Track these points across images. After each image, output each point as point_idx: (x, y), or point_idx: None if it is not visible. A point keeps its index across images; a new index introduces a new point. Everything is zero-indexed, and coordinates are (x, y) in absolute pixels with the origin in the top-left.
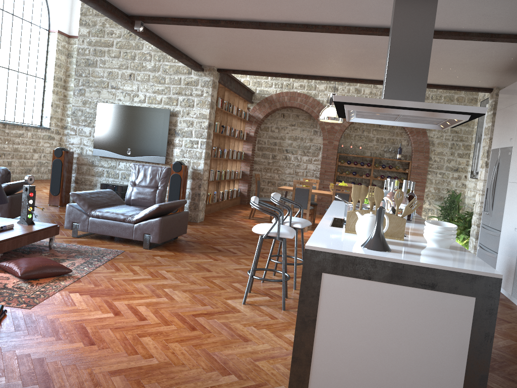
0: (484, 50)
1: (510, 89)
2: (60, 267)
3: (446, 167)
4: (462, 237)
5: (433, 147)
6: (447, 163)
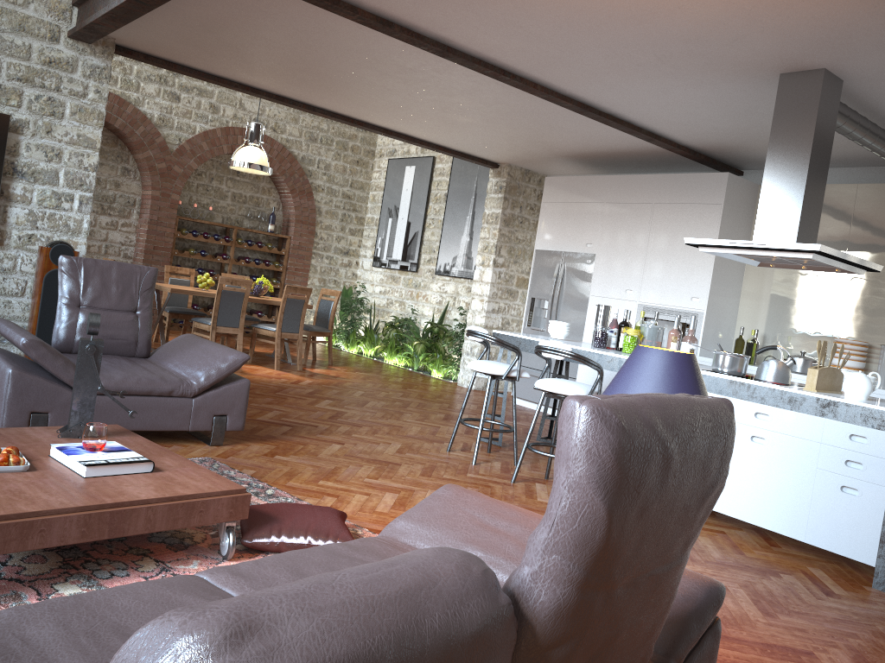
0: (603, 140)
1: (576, 182)
2: (342, 513)
3: (334, 249)
4: (422, 355)
5: (320, 217)
6: (336, 242)
